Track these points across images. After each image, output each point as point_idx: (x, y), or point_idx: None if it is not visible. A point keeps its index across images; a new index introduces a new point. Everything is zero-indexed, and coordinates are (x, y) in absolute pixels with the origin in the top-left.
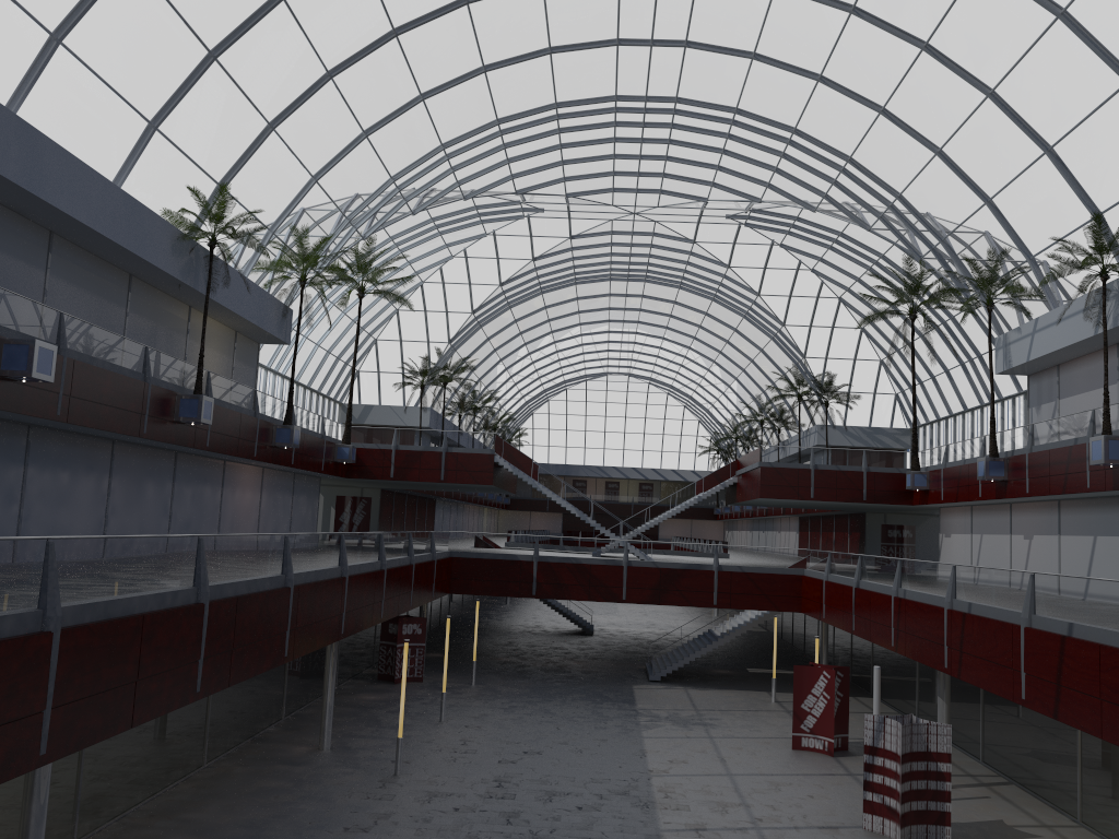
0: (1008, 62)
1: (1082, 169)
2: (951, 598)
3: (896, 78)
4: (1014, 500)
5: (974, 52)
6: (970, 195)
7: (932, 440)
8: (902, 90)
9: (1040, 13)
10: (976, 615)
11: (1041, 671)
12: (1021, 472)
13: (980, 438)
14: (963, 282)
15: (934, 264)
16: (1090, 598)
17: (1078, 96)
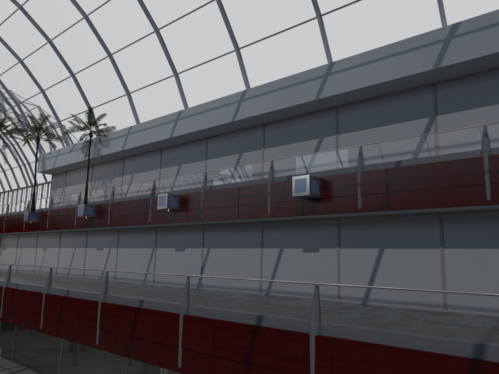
0: (60, 30)
1: (86, 87)
2: (7, 281)
3: (3, 17)
4: (40, 232)
5: (44, 19)
6: (35, 86)
7: (0, 202)
8: (5, 24)
9: (77, 13)
10: (20, 289)
11: (52, 314)
12: (45, 219)
13: (27, 202)
14: (26, 127)
15: (12, 115)
16: (78, 277)
17: (88, 55)
